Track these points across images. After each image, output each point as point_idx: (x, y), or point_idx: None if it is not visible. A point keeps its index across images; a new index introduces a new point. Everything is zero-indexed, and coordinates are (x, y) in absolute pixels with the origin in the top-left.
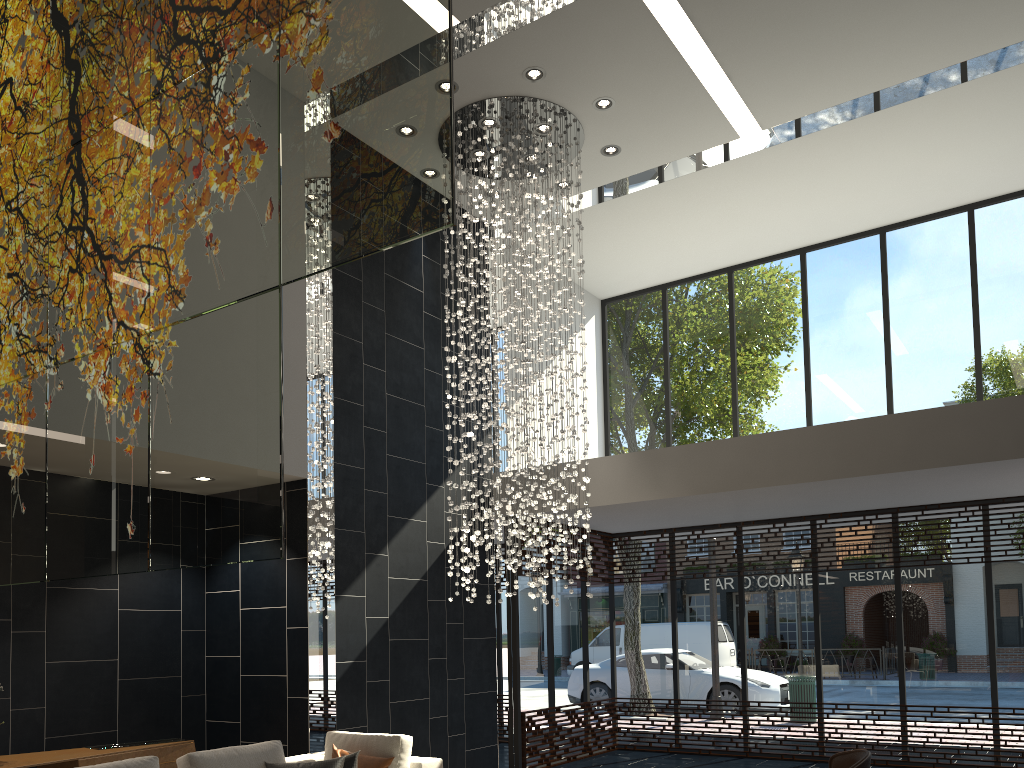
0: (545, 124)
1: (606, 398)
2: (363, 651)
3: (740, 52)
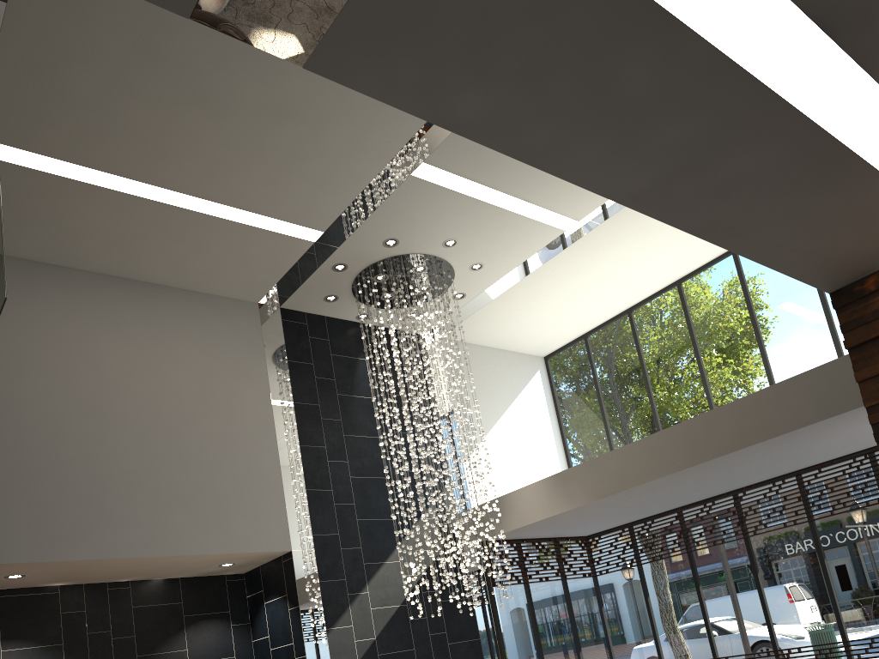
0: (419, 266)
1: (562, 430)
2: None
3: (522, 185)
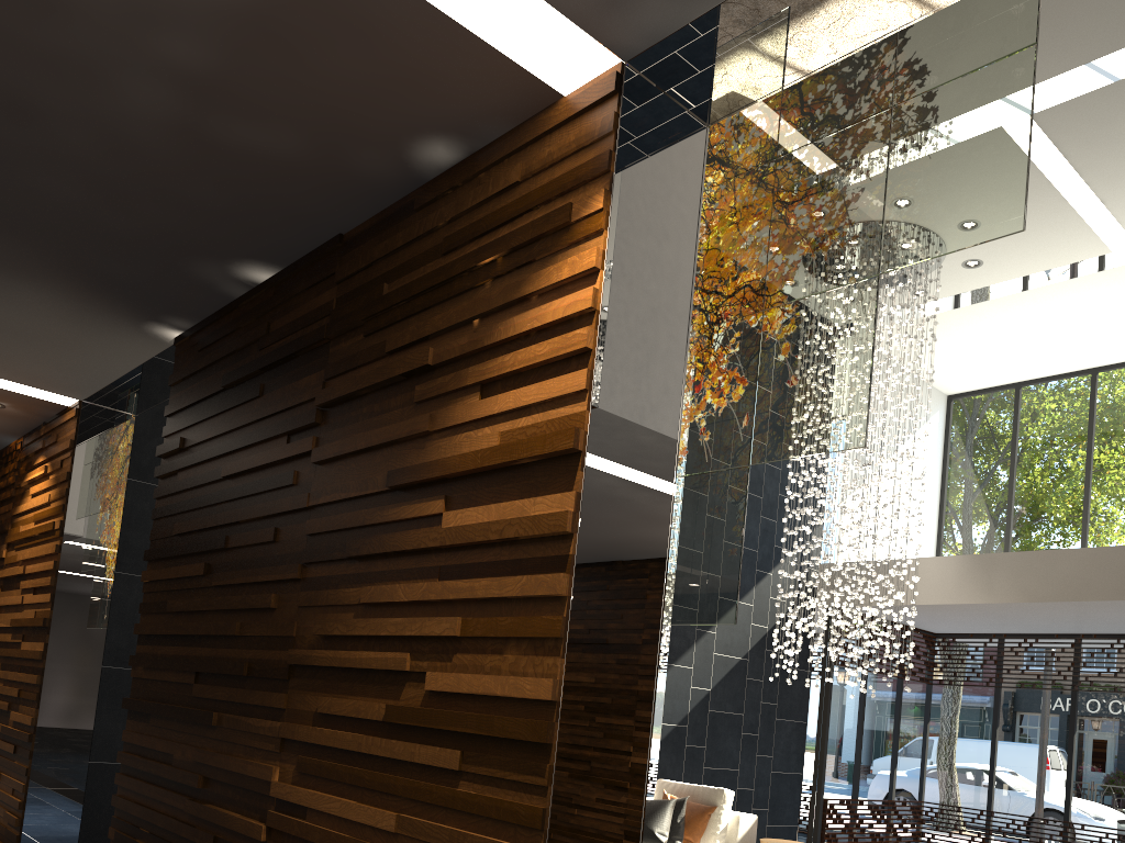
0: None
1: (943, 495)
2: (685, 717)
3: (1115, 181)
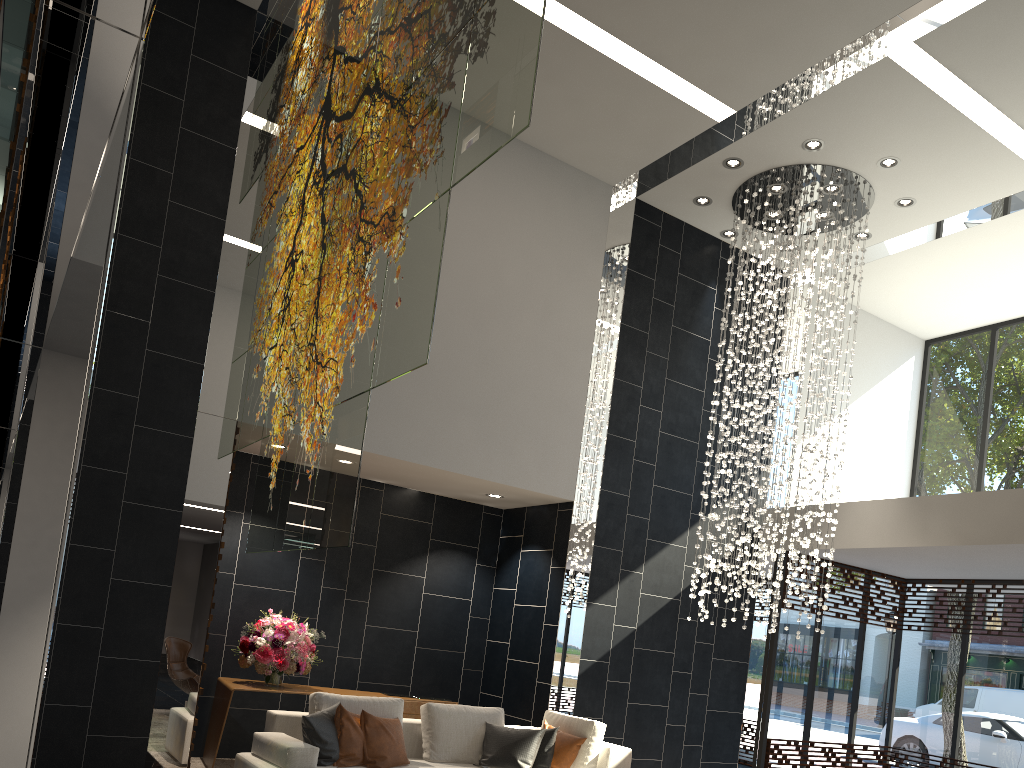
0: (832, 185)
1: (917, 440)
2: (607, 653)
3: None
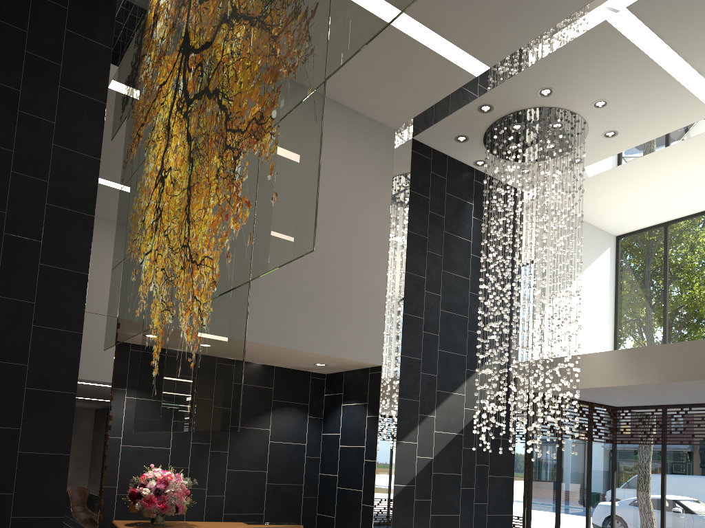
0: (557, 123)
1: (616, 307)
2: (413, 479)
3: None
